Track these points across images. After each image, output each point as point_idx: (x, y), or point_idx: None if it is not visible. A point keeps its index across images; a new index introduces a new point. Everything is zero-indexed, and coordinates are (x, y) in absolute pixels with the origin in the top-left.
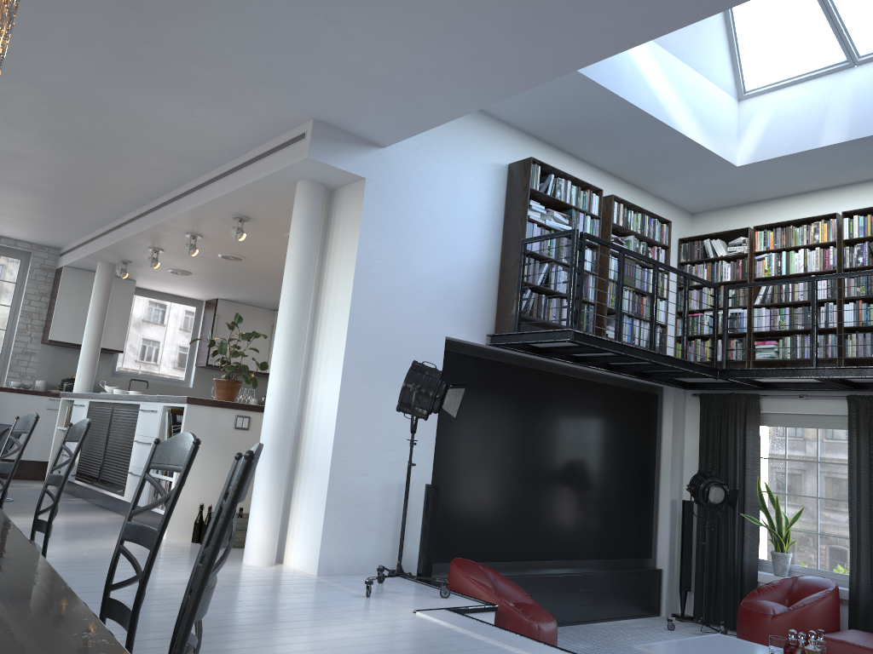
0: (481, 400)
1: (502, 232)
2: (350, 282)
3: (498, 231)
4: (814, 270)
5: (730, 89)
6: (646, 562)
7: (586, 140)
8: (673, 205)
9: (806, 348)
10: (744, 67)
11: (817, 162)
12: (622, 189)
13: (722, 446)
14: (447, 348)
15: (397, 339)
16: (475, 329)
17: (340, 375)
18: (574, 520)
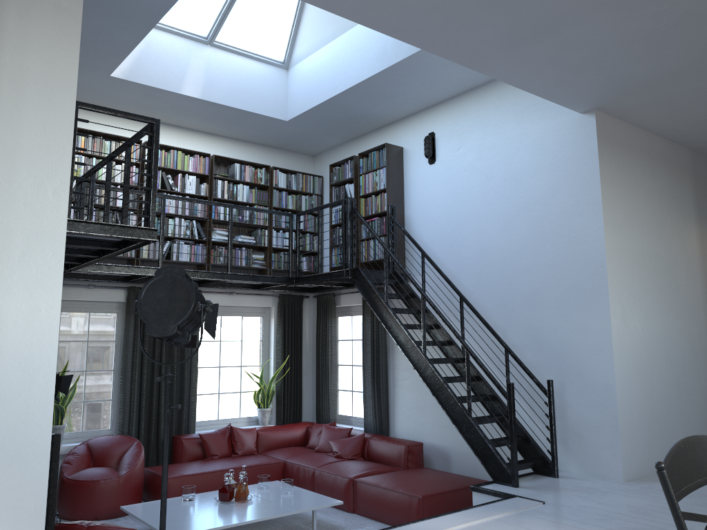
0: None
1: None
2: (66, 120)
3: None
4: (120, 181)
5: None
6: None
7: None
8: None
9: None
10: None
11: (157, 99)
12: None
13: None
14: None
15: None
16: None
17: (59, 280)
18: None
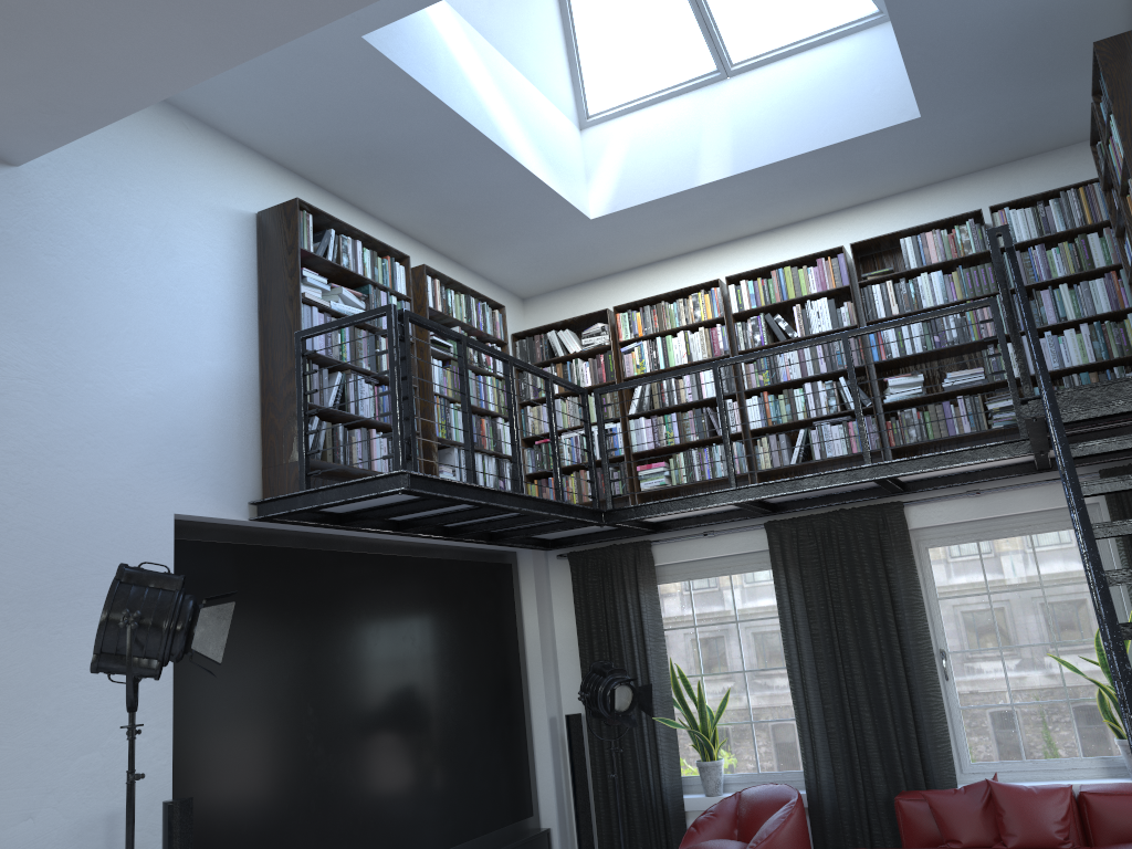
0: (250, 620)
1: (258, 325)
2: None
3: (251, 323)
4: (701, 358)
5: (570, 112)
6: (528, 824)
7: (378, 179)
8: (499, 287)
9: (706, 466)
10: (587, 80)
11: (692, 209)
12: (431, 261)
13: (610, 624)
14: (178, 536)
15: (78, 530)
16: (228, 496)
17: None
18: (421, 790)
